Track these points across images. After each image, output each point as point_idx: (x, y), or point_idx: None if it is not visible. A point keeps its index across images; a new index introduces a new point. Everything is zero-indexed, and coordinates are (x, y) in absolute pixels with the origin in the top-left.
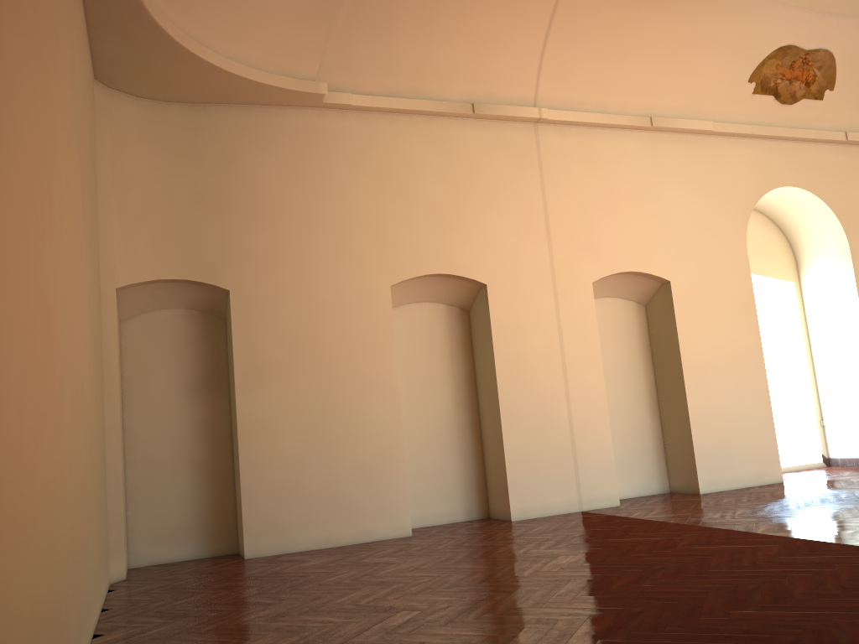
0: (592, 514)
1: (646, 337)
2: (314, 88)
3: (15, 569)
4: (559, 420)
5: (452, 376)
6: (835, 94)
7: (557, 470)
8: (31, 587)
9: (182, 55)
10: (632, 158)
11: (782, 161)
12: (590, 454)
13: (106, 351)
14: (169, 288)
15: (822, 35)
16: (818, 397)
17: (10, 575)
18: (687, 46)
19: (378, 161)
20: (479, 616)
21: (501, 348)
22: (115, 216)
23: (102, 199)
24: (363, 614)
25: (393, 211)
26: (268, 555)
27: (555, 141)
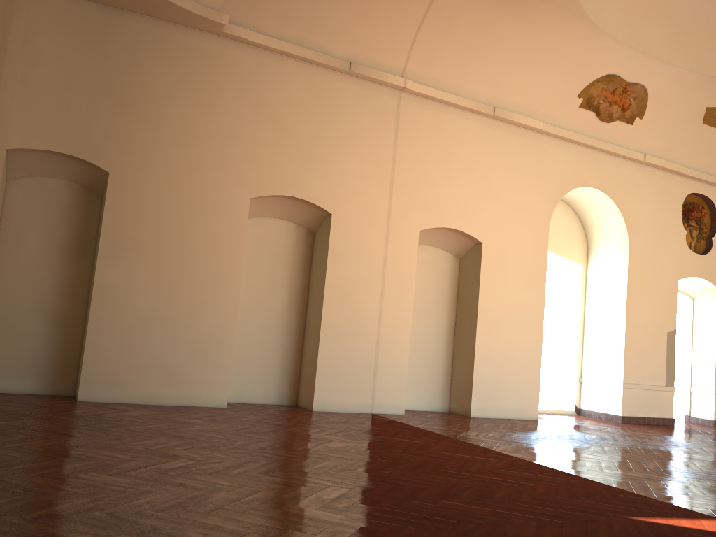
0: (379, 416)
1: (455, 284)
2: (216, 17)
3: None
4: (369, 336)
5: (289, 284)
6: (643, 122)
7: (359, 376)
8: None
9: None
10: (473, 138)
11: (591, 166)
12: (388, 368)
13: None
14: (57, 160)
15: (641, 72)
16: (581, 360)
17: None
18: (534, 56)
19: (261, 92)
20: (241, 473)
21: (333, 268)
22: (17, 87)
23: (8, 70)
24: (148, 456)
25: (265, 137)
26: (98, 401)
27: (413, 109)
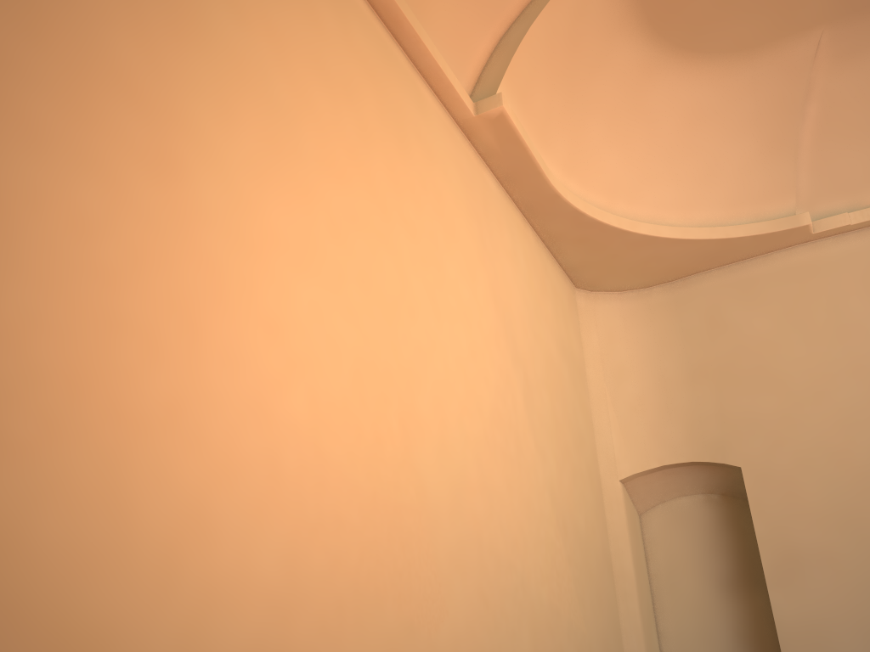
0: None
1: None
2: (793, 223)
3: None
4: None
5: None
6: None
7: None
8: None
9: (636, 240)
10: None
11: None
12: None
13: (614, 547)
14: (680, 473)
15: None
16: None
17: None
18: None
19: None
20: None
21: None
22: (610, 409)
23: (595, 395)
24: None
25: None
26: None
27: None
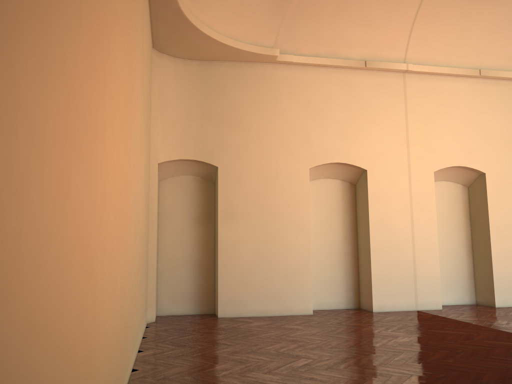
0: (423, 313)
1: (467, 207)
2: (271, 52)
3: (107, 317)
4: (407, 254)
5: (342, 223)
6: None
7: (403, 284)
8: (113, 326)
9: (199, 35)
10: (466, 95)
11: None
12: (425, 276)
13: (151, 197)
14: (186, 164)
15: None
16: None
17: (105, 320)
18: (507, 24)
19: (306, 95)
20: (346, 367)
21: (373, 208)
22: (159, 123)
23: (153, 114)
24: (281, 357)
25: (313, 124)
26: (230, 317)
27: (416, 84)
